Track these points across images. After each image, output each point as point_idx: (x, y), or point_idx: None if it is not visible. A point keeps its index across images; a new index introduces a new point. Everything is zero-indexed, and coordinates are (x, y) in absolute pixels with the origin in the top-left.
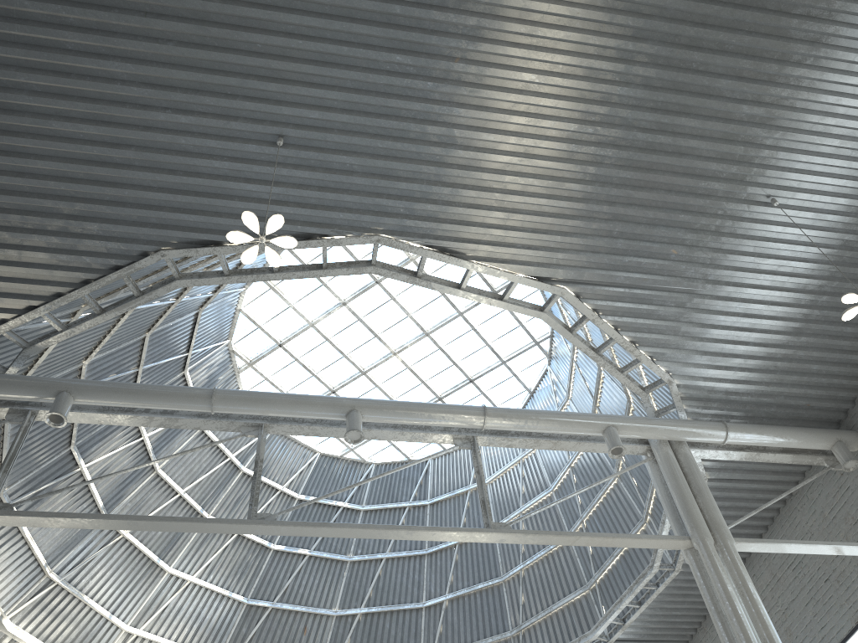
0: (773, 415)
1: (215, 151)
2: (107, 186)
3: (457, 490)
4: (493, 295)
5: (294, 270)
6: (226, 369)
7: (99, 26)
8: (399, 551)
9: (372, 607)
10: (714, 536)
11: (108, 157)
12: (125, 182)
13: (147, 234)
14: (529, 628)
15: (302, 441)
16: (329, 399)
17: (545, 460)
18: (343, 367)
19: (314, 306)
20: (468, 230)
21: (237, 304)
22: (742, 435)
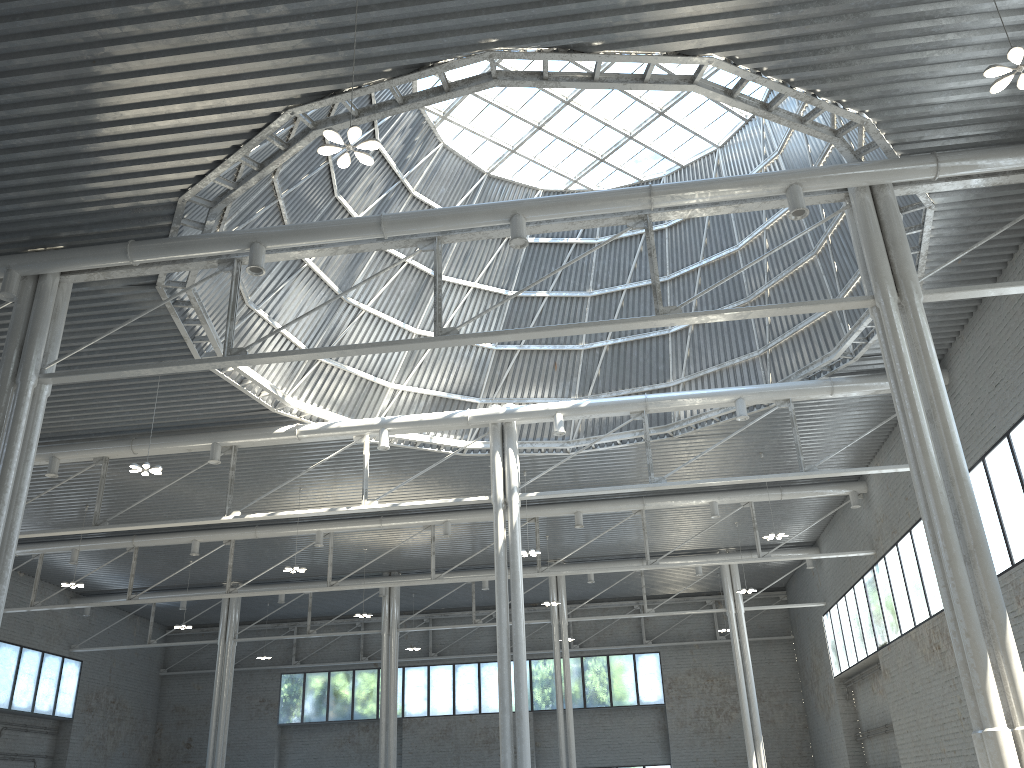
0: (1009, 130)
1: (301, 10)
2: (218, 65)
3: None
4: (633, 76)
5: (419, 97)
6: (420, 128)
7: None
8: (639, 280)
9: (618, 338)
10: (900, 293)
11: (208, 40)
12: (232, 58)
13: (271, 97)
14: (776, 347)
15: (521, 182)
16: (490, 208)
17: (788, 168)
18: (543, 101)
19: None
20: (584, 24)
21: None
22: (958, 167)
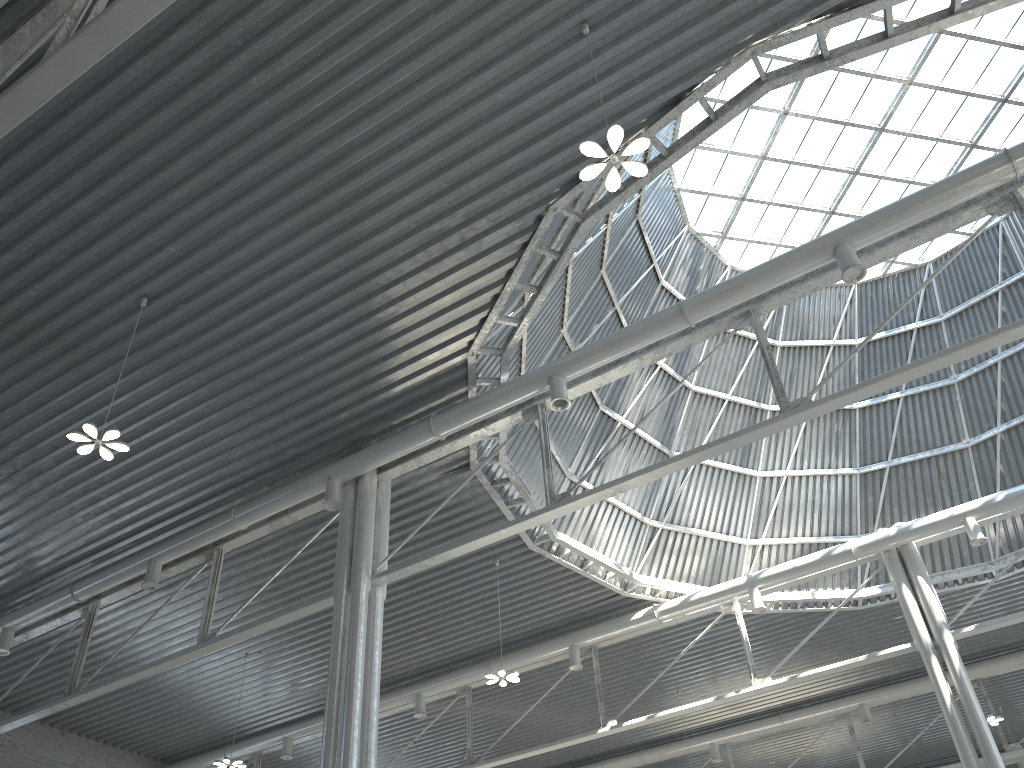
0: None
1: (534, 82)
2: (469, 180)
3: None
4: (937, 15)
5: (684, 141)
6: (702, 255)
7: (368, 48)
8: (1014, 345)
9: (1011, 420)
10: None
11: (453, 155)
12: (480, 167)
13: (529, 199)
14: None
15: None
16: (805, 248)
17: None
18: (827, 181)
19: (754, 136)
20: None
21: (672, 185)
22: None
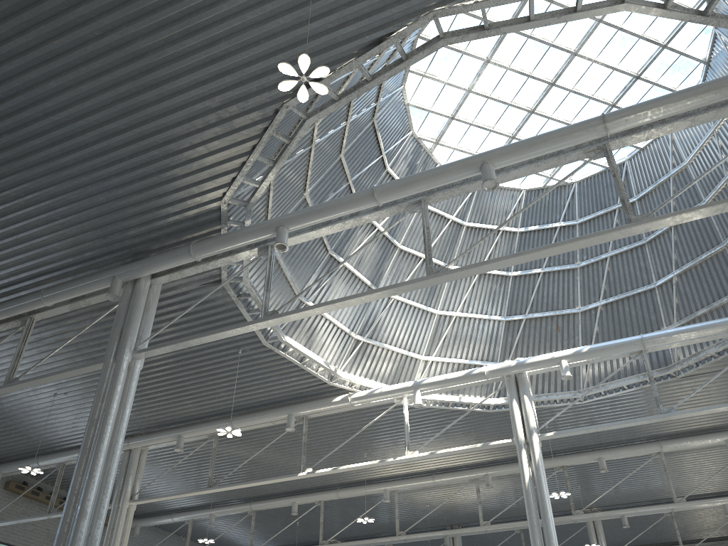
0: None
1: (275, 10)
2: (224, 76)
3: (659, 180)
4: (566, 10)
5: (384, 72)
6: (420, 154)
7: None
8: (620, 247)
9: (609, 298)
10: None
11: (213, 55)
12: (234, 67)
13: (270, 96)
14: None
15: (507, 186)
16: (462, 162)
17: None
18: (512, 114)
19: (464, 74)
20: None
21: (403, 100)
22: None
